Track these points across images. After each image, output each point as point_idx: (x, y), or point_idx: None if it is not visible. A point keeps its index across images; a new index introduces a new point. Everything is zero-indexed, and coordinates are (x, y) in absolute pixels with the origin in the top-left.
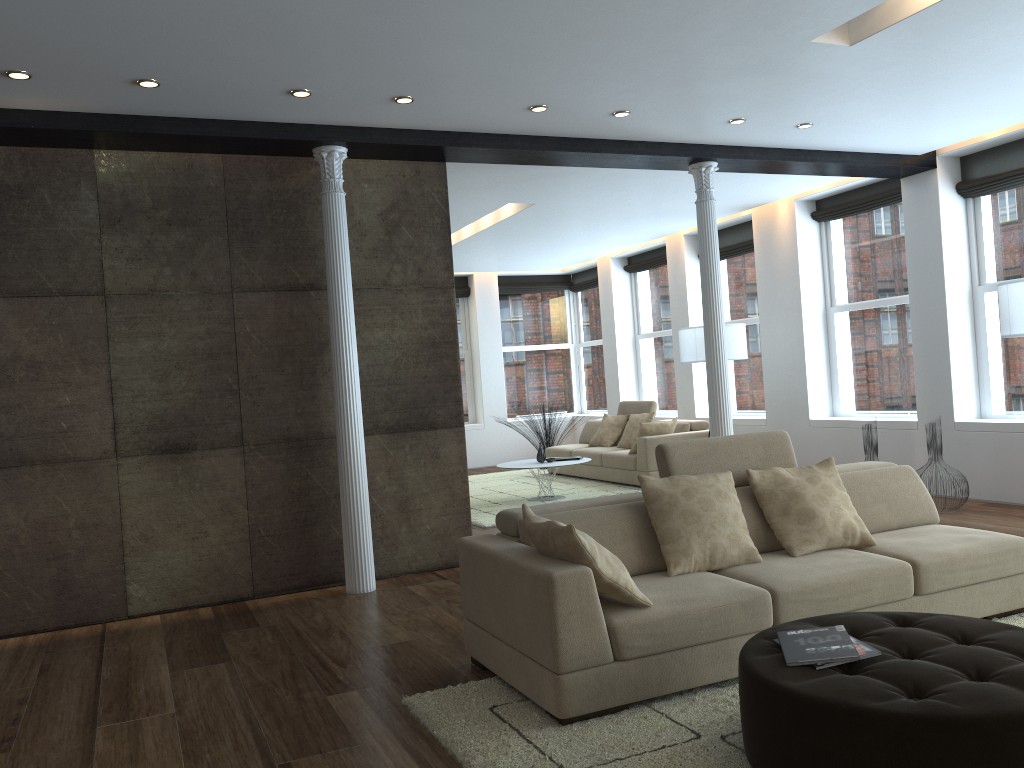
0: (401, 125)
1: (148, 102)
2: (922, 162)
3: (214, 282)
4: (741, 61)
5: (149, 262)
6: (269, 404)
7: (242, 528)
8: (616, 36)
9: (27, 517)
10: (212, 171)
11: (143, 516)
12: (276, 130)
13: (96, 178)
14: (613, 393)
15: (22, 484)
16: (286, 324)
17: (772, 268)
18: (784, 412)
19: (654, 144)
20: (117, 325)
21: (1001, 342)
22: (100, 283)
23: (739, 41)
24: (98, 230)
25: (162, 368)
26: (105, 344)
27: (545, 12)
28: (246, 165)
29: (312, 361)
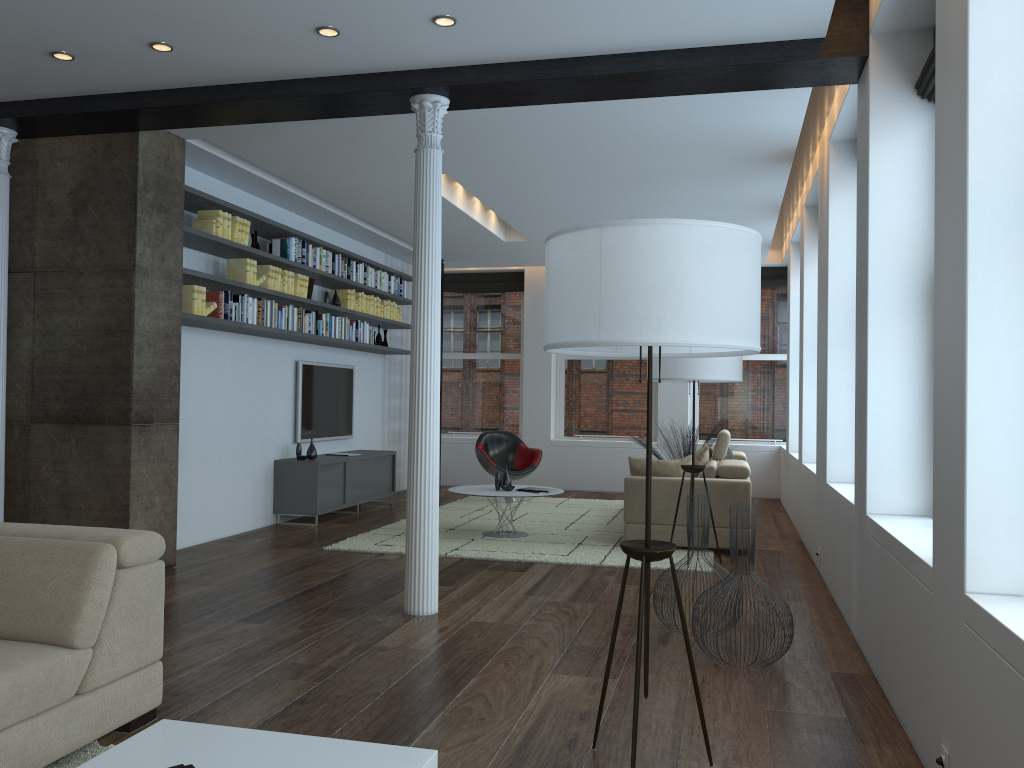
0: (18, 96)
1: None
2: (832, 49)
3: None
4: None
5: None
6: None
7: None
8: None
9: None
10: None
11: None
12: None
13: None
14: (787, 421)
15: None
16: None
17: (821, 247)
18: (820, 467)
19: (320, 80)
20: None
21: None
22: None
23: None
24: None
25: None
26: None
27: None
28: None
29: None
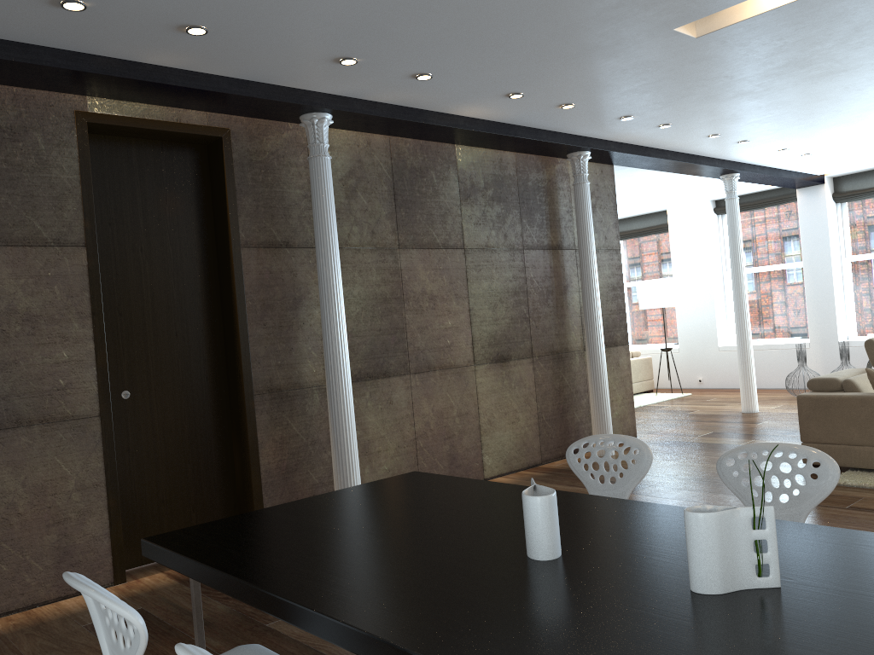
0: (626, 140)
1: (536, 117)
2: (819, 179)
3: (514, 242)
4: (852, 118)
5: (484, 226)
6: (543, 328)
7: (534, 415)
8: (832, 101)
9: (433, 408)
10: (510, 164)
11: (488, 407)
12: (570, 139)
13: (456, 165)
14: None
15: (430, 384)
16: (548, 272)
17: (685, 245)
18: (695, 342)
19: (721, 160)
20: (471, 270)
21: (862, 292)
22: (462, 240)
23: (873, 108)
24: (459, 202)
25: (493, 302)
26: (465, 284)
27: (830, 87)
28: (526, 161)
29: (561, 298)
